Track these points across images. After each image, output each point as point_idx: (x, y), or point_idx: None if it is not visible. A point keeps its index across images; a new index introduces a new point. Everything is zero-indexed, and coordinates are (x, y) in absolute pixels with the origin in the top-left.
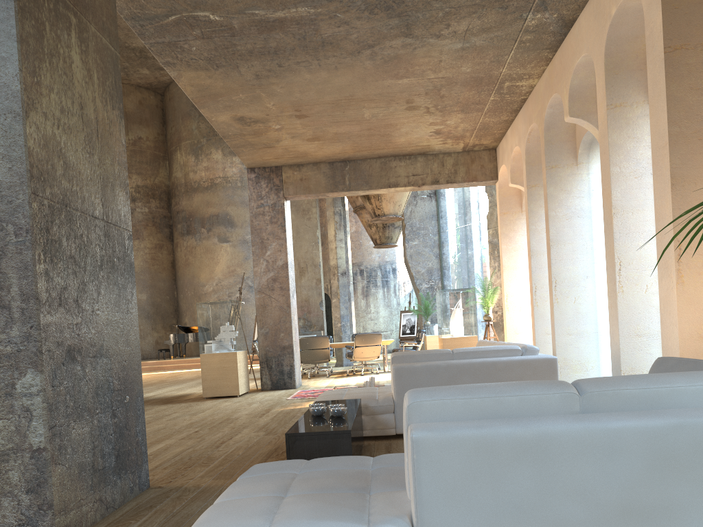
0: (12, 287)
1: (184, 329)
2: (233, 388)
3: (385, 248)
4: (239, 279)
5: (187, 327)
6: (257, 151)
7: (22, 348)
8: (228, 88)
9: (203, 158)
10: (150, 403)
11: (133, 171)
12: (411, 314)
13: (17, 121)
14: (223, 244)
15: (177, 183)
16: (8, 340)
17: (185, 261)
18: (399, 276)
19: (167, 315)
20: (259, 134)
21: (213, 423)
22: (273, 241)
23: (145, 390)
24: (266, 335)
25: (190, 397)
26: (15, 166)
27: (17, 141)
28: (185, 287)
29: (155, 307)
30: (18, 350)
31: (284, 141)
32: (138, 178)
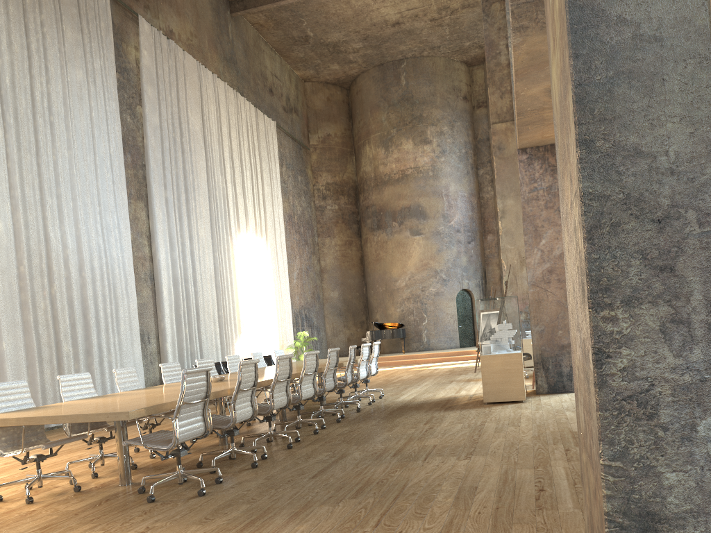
0: (692, 294)
1: (379, 326)
2: (517, 392)
3: None
4: (432, 273)
5: (383, 324)
6: (543, 127)
7: (708, 377)
8: None
9: (393, 149)
10: (428, 409)
11: (323, 168)
12: None
13: (703, 68)
14: (415, 237)
15: (366, 177)
16: (686, 365)
17: (375, 257)
18: None
19: (357, 312)
20: None
21: (565, 437)
22: (549, 228)
23: (389, 391)
24: (541, 333)
25: (463, 402)
26: (700, 130)
27: (703, 95)
28: (376, 283)
29: (346, 304)
30: (702, 379)
31: None
32: (327, 175)
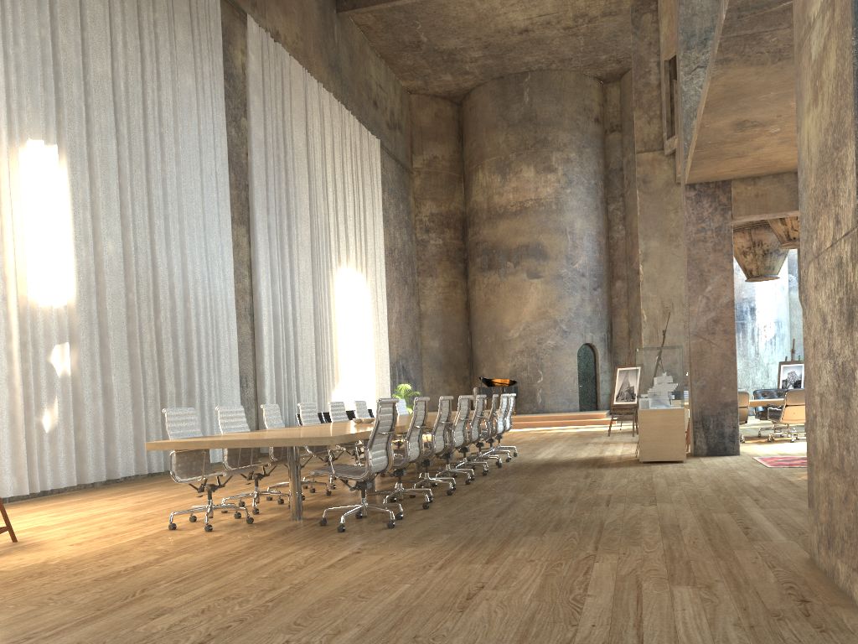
0: None
1: (488, 382)
2: (677, 451)
3: (760, 281)
4: (551, 323)
5: (493, 380)
6: (719, 162)
7: None
8: (764, 86)
9: (511, 177)
10: (579, 466)
11: (427, 196)
12: (795, 366)
13: None
14: (533, 280)
15: (477, 209)
16: None
17: (484, 302)
18: (759, 318)
19: (459, 366)
20: (744, 141)
21: (748, 491)
22: (716, 273)
23: (519, 451)
24: (703, 388)
25: (613, 461)
26: None
27: None
28: (484, 332)
29: (448, 356)
30: None
31: (765, 148)
32: (432, 204)
